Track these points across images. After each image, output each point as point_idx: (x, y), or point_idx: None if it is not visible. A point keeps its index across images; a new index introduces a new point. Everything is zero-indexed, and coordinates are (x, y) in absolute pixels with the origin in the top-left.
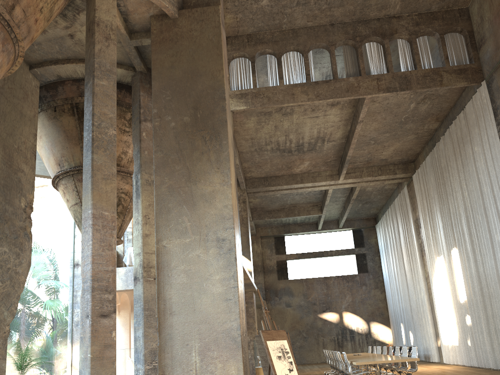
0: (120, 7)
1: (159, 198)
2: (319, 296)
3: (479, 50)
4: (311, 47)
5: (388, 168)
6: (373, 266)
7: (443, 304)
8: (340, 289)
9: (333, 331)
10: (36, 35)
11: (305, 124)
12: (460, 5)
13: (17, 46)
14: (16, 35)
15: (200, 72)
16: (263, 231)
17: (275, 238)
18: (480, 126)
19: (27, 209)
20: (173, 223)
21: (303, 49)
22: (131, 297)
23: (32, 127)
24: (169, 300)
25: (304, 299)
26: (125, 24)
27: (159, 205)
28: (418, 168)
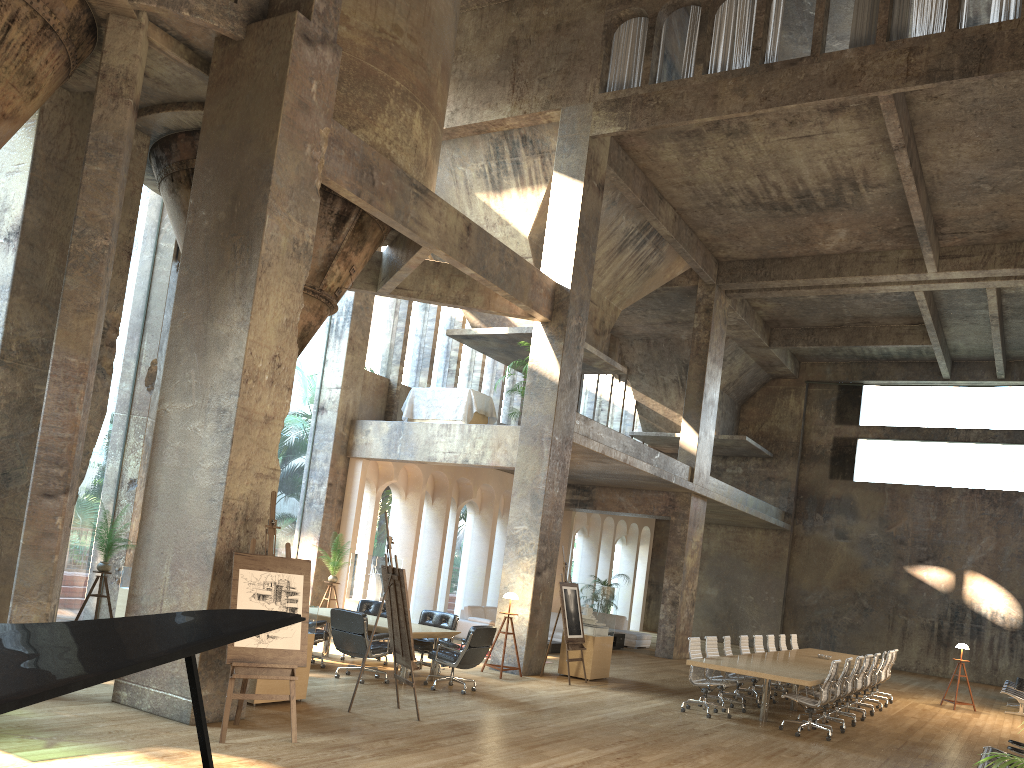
0: (168, 31)
1: (172, 339)
2: (916, 528)
3: None
4: None
5: None
6: None
7: None
8: (971, 519)
9: (933, 608)
10: (15, 108)
11: (790, 152)
12: None
13: None
14: None
15: (251, 135)
16: (815, 369)
17: (840, 387)
18: None
19: (109, 333)
20: (179, 378)
21: None
22: (430, 472)
23: (127, 210)
24: (156, 488)
25: (881, 529)
26: (191, 53)
27: (170, 349)
28: None
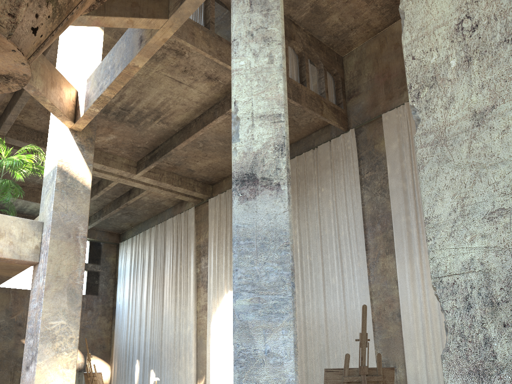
0: None
1: None
2: None
3: (348, 100)
4: None
5: (188, 181)
6: (105, 289)
7: (224, 343)
8: None
9: None
10: None
11: (159, 84)
12: (340, 50)
13: None
14: None
15: None
16: None
17: None
18: (336, 169)
19: None
20: None
21: None
22: None
23: None
24: None
25: (7, 316)
26: None
27: None
28: (217, 193)
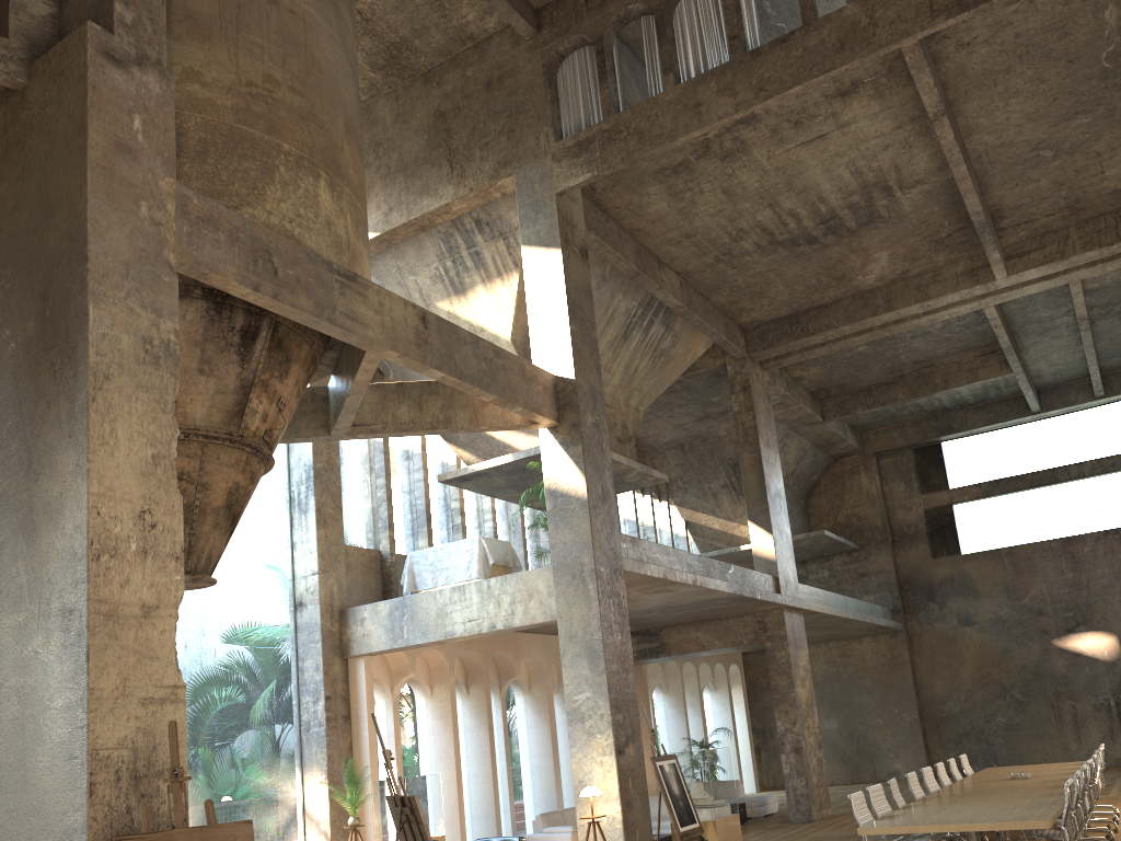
0: None
1: None
2: (1053, 591)
3: None
4: None
5: None
6: None
7: None
8: (1116, 566)
9: (1103, 683)
10: None
11: (802, 164)
12: None
13: None
14: None
15: (54, 204)
16: (880, 438)
17: (915, 451)
18: None
19: None
20: (5, 579)
21: None
22: (456, 654)
23: None
24: None
25: (1011, 602)
26: None
27: None
28: None
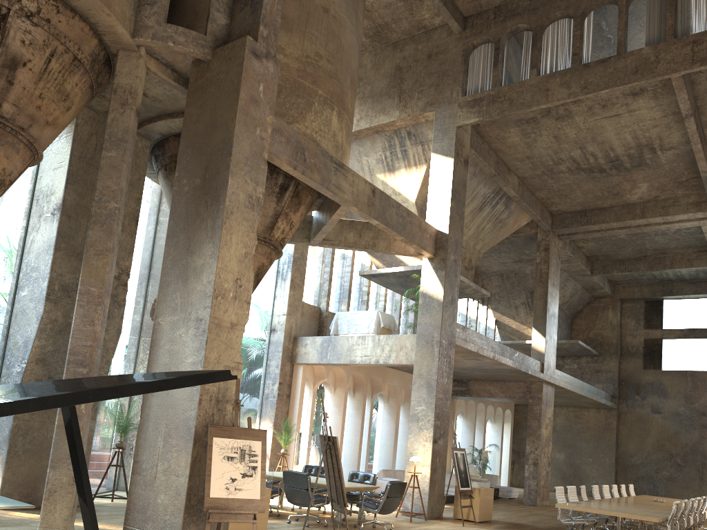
0: (159, 60)
1: (164, 271)
2: None
3: None
4: (588, 6)
5: None
6: None
7: None
8: None
9: None
10: (55, 117)
11: (603, 128)
12: None
13: (20, 136)
14: (13, 128)
15: (217, 123)
16: (626, 290)
17: (646, 302)
18: None
19: (123, 276)
20: (169, 299)
21: (574, 13)
22: (351, 372)
23: (135, 191)
24: None
25: (686, 404)
26: (176, 75)
27: (162, 279)
28: None
